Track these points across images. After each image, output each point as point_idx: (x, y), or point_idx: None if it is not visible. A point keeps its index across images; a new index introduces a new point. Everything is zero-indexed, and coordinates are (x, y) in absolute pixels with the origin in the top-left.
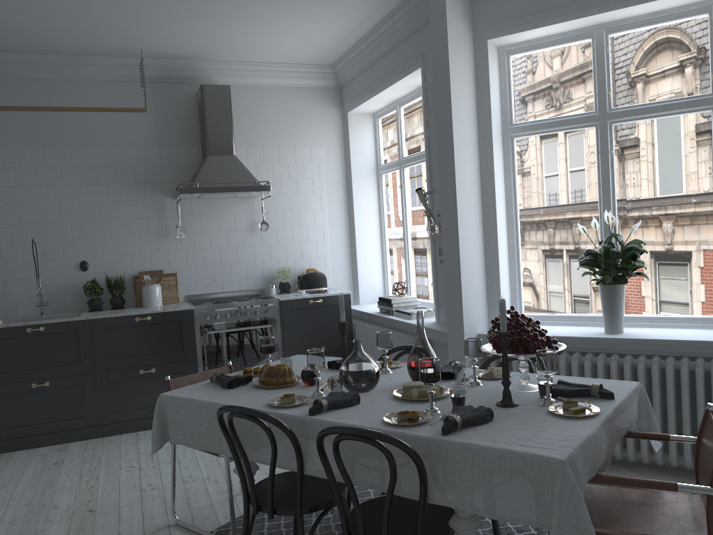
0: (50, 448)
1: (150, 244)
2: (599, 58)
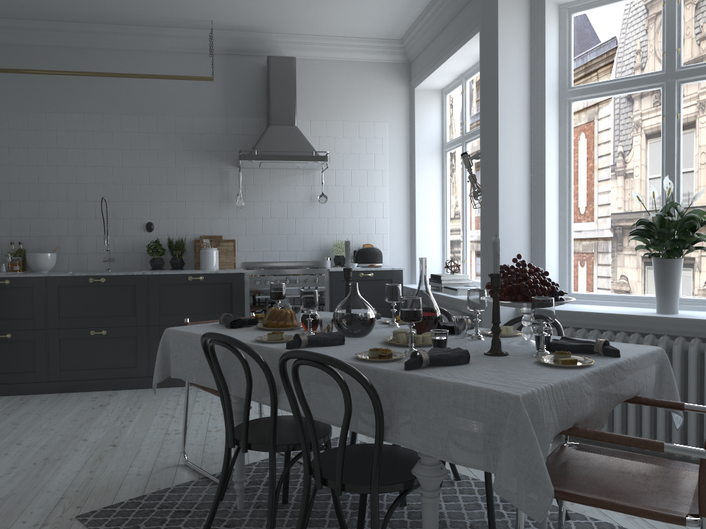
0: (102, 393)
1: (212, 210)
2: (670, 12)
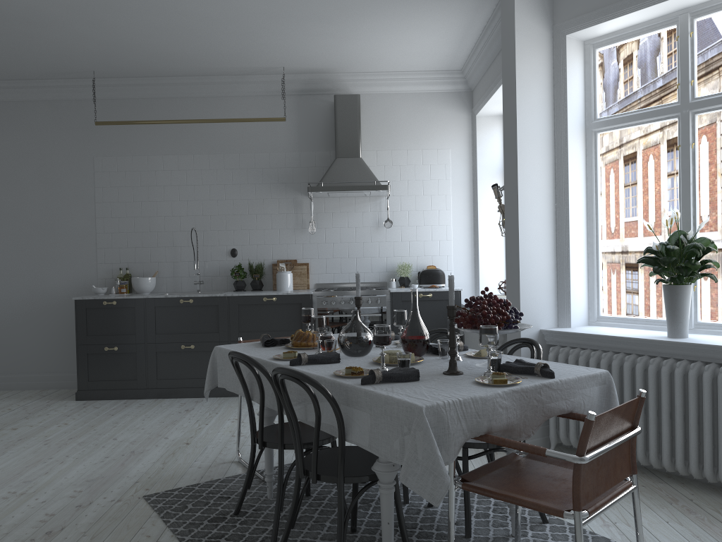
0: (191, 399)
1: (288, 237)
2: (683, 45)
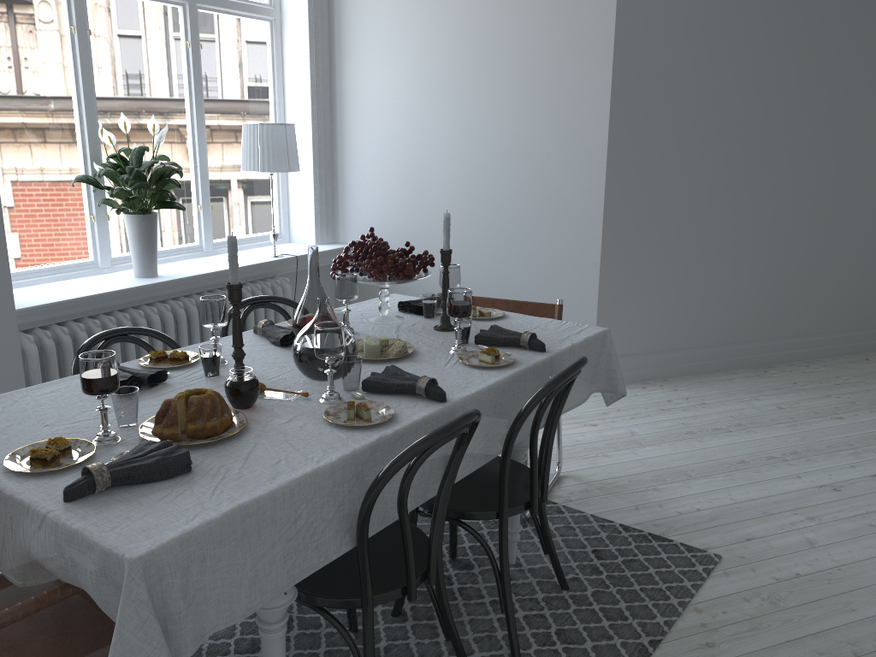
0: None
1: None
2: None
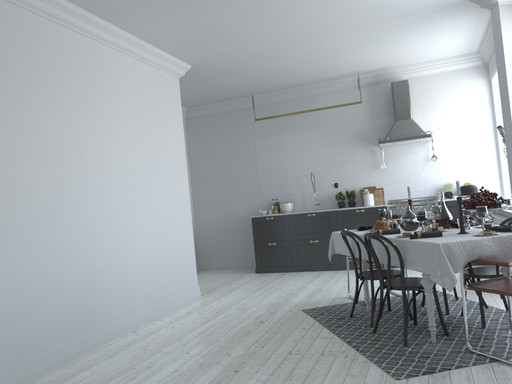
0: (318, 272)
1: (368, 173)
2: None
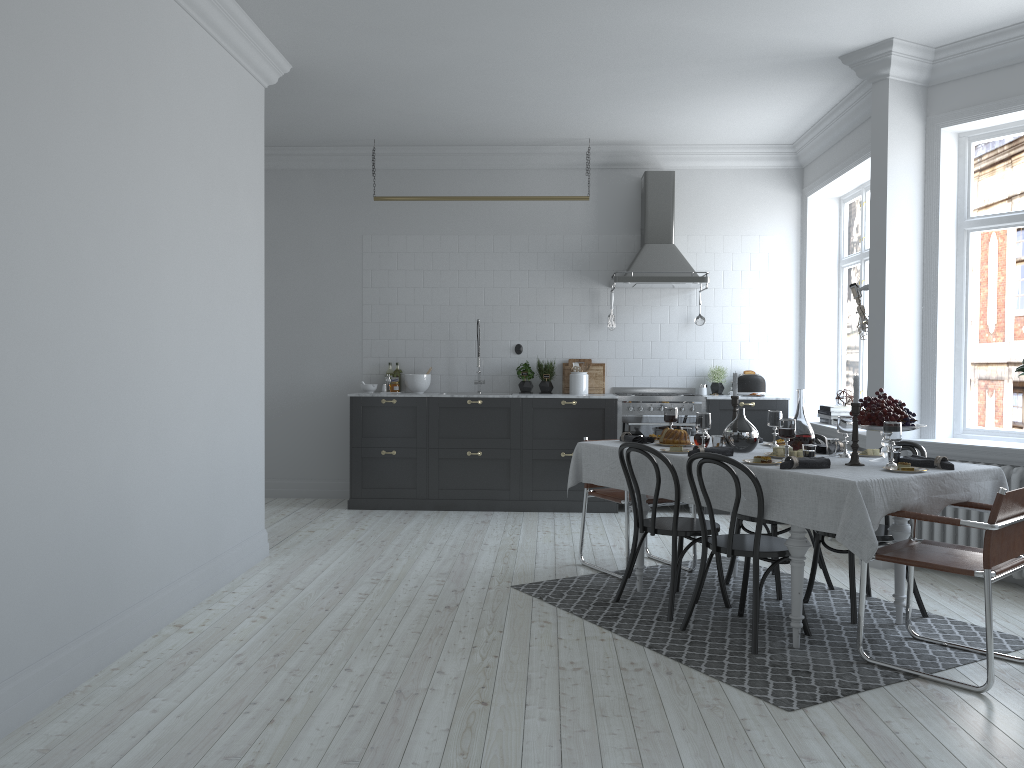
0: (477, 512)
1: (581, 332)
2: None
